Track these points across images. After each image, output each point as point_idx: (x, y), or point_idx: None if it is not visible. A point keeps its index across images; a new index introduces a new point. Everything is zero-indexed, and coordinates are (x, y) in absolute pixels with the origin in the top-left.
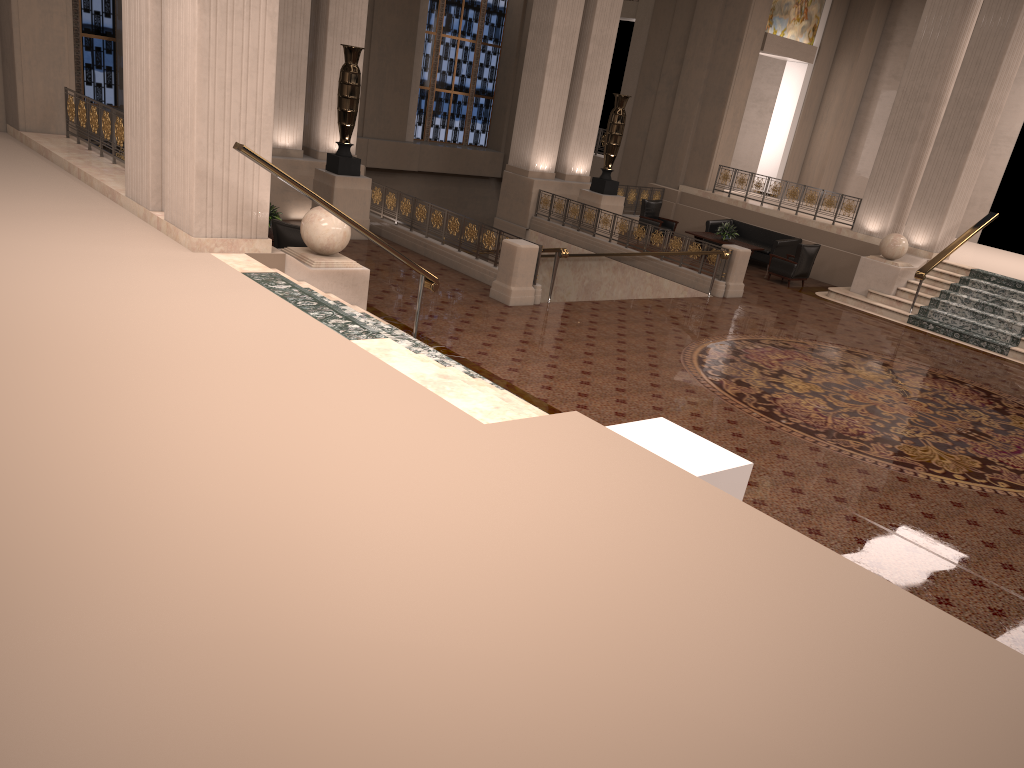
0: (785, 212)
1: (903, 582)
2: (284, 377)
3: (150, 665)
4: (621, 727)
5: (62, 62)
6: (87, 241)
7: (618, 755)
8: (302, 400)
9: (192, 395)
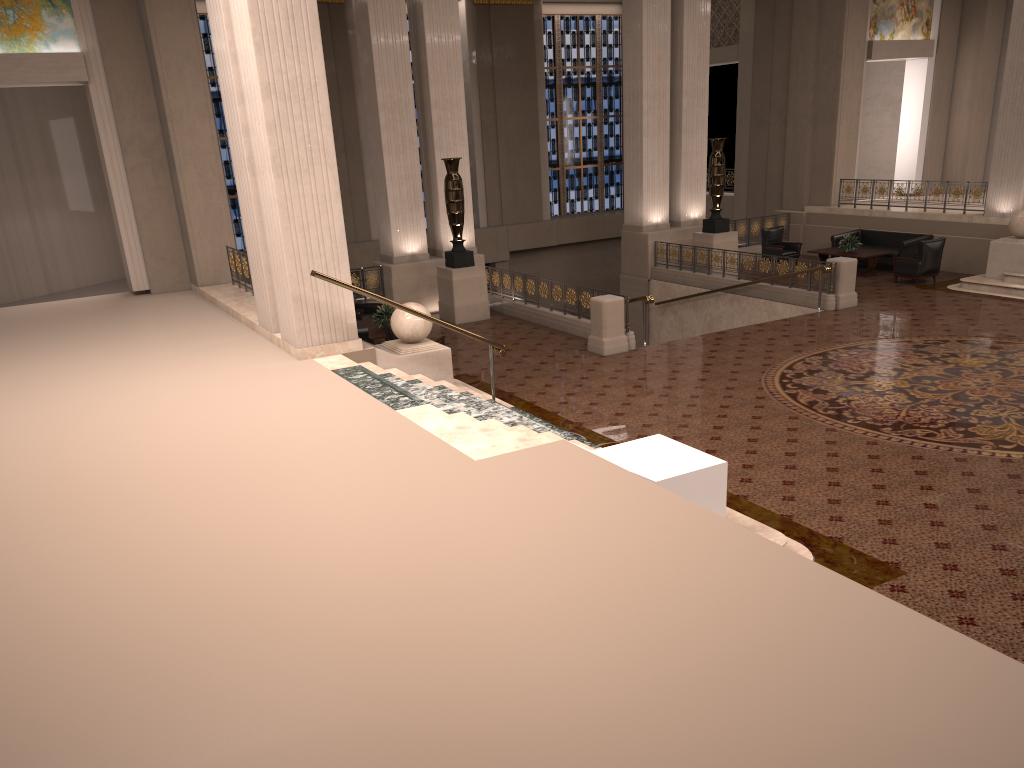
0: (913, 211)
1: (912, 554)
2: (328, 447)
3: (156, 642)
4: (464, 660)
5: (223, 227)
6: (221, 366)
7: (451, 677)
8: (334, 462)
9: (253, 469)
